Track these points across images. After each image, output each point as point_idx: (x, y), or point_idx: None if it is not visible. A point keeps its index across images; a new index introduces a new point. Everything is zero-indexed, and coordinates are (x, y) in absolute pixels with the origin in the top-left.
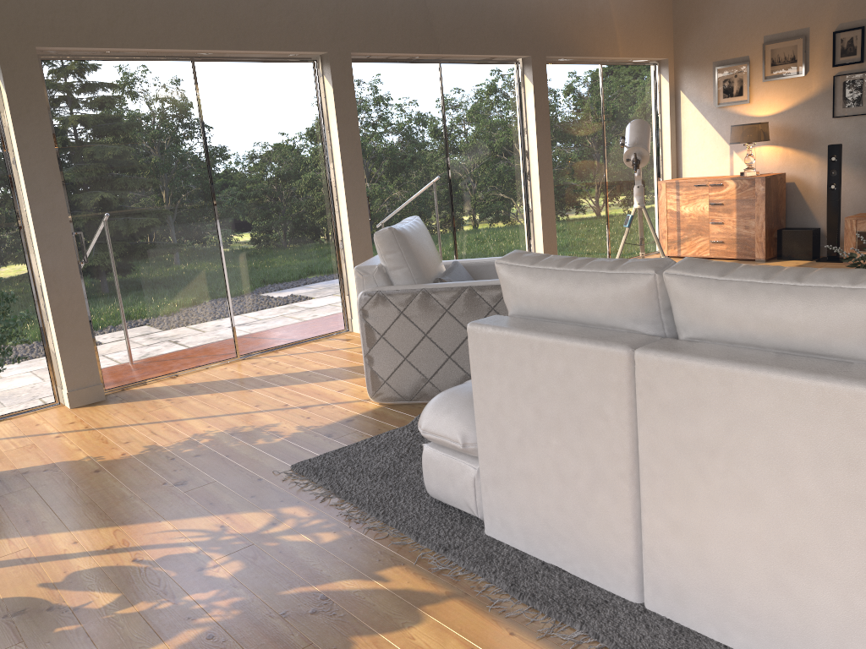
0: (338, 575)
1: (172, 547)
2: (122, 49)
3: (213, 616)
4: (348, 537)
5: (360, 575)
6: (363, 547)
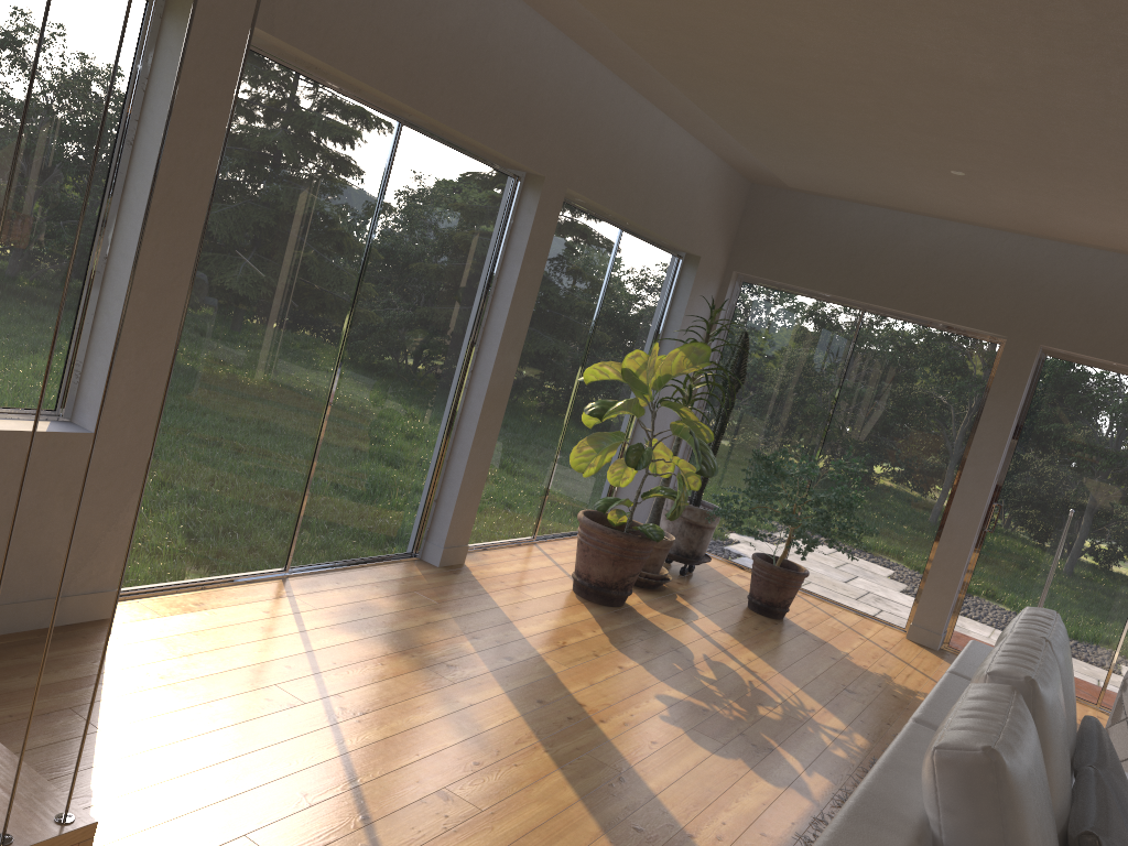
0: (798, 755)
1: (773, 692)
2: (1124, 364)
3: (721, 710)
4: (847, 761)
5: (806, 764)
6: (840, 767)
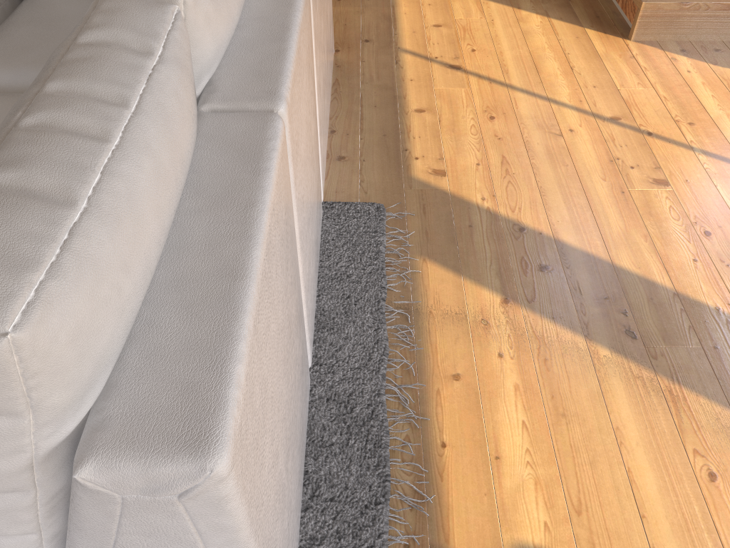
0: None
1: None
2: None
3: None
4: None
5: None
6: None
